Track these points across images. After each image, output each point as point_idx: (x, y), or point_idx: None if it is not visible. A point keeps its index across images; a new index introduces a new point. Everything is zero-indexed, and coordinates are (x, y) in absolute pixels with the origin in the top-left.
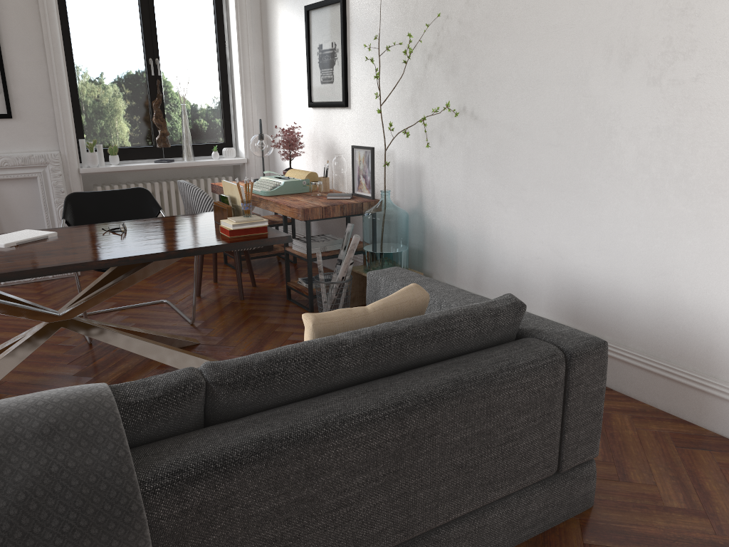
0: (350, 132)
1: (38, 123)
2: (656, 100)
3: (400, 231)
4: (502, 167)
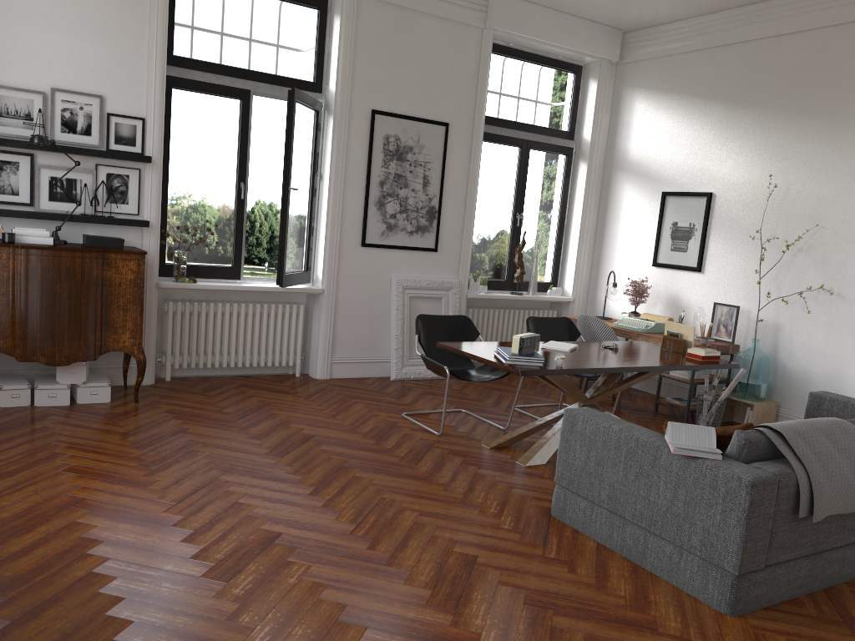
0: (700, 291)
1: (449, 257)
2: None
3: (767, 369)
4: None
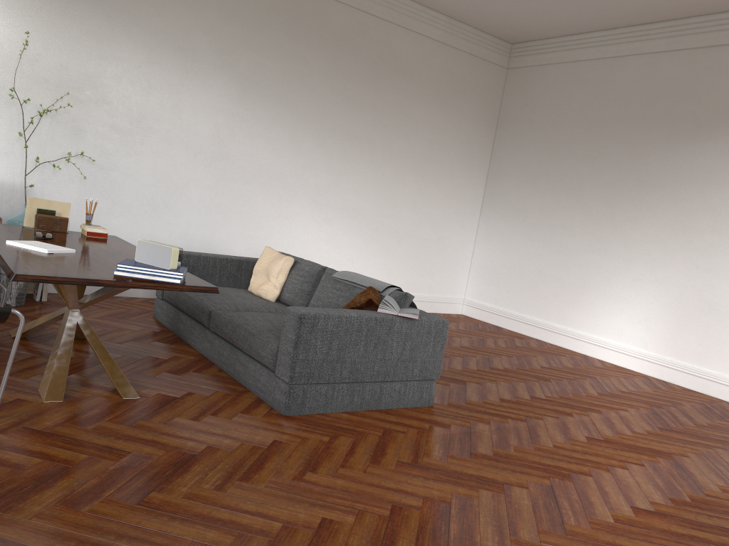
0: None
1: None
2: (208, 174)
3: None
4: (115, 194)
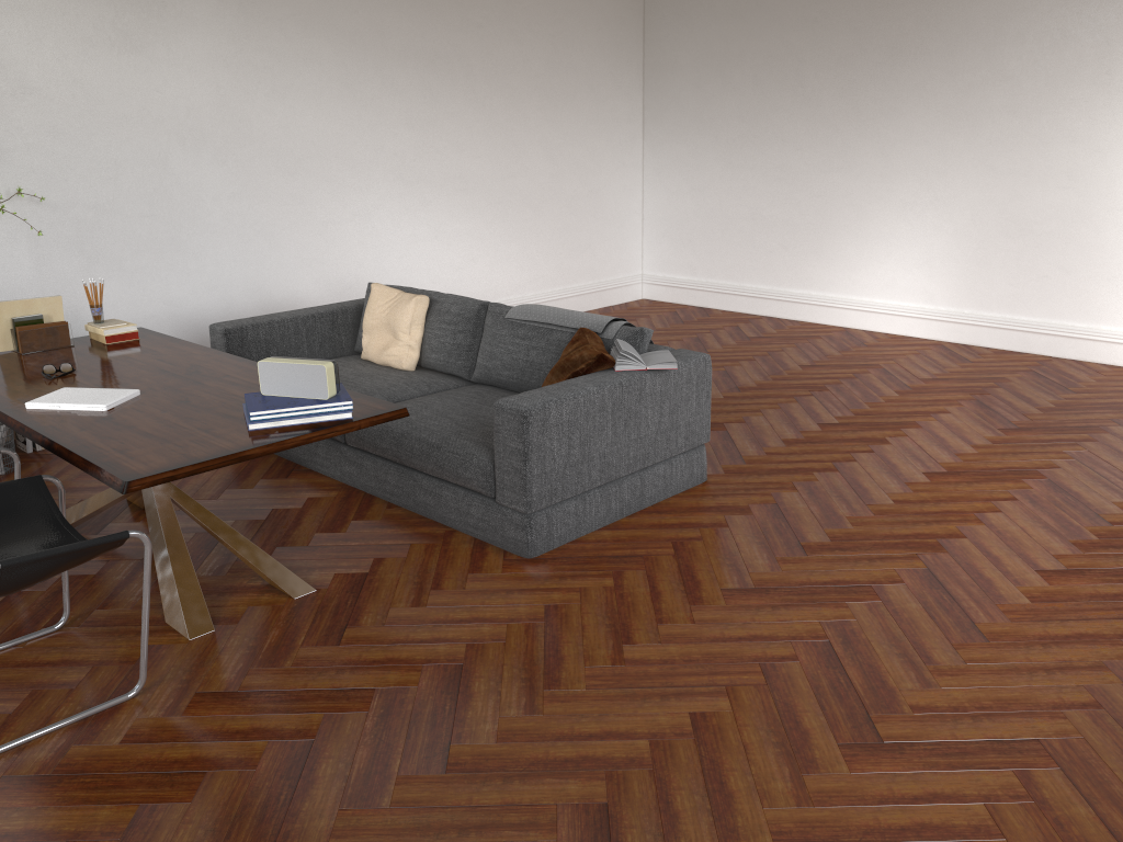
0: None
1: None
2: (227, 175)
3: None
4: (91, 245)
